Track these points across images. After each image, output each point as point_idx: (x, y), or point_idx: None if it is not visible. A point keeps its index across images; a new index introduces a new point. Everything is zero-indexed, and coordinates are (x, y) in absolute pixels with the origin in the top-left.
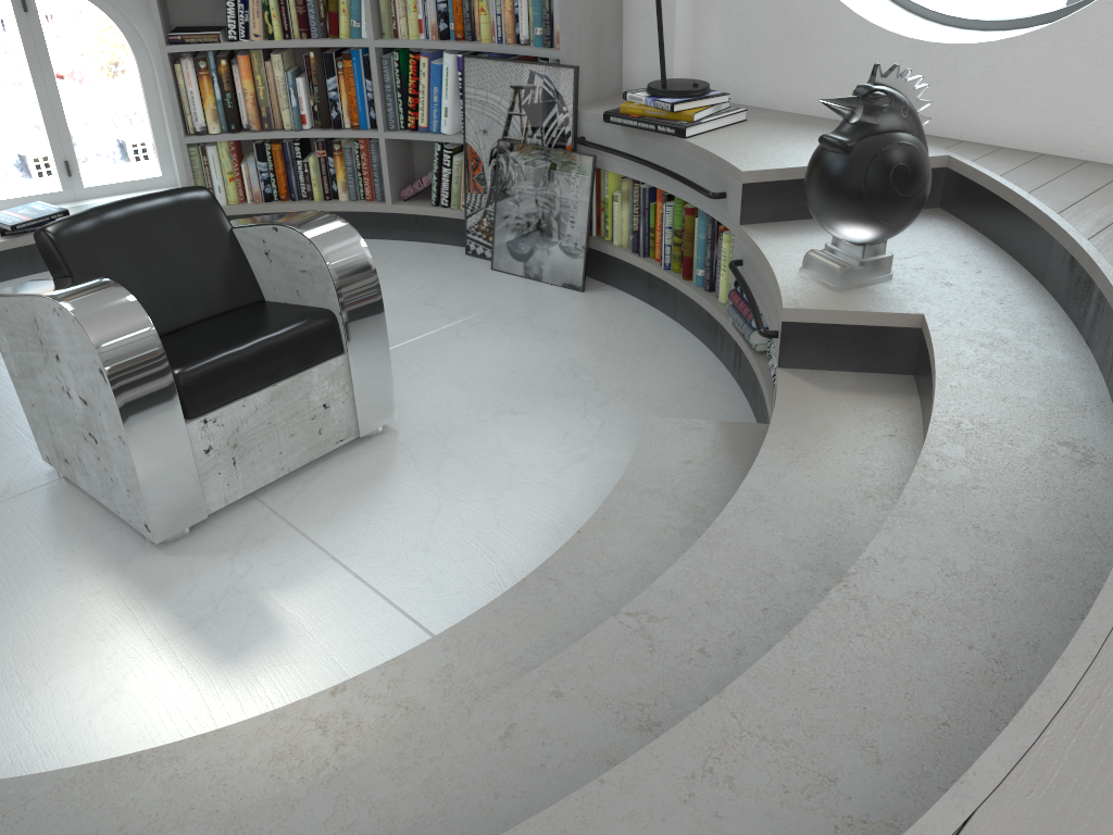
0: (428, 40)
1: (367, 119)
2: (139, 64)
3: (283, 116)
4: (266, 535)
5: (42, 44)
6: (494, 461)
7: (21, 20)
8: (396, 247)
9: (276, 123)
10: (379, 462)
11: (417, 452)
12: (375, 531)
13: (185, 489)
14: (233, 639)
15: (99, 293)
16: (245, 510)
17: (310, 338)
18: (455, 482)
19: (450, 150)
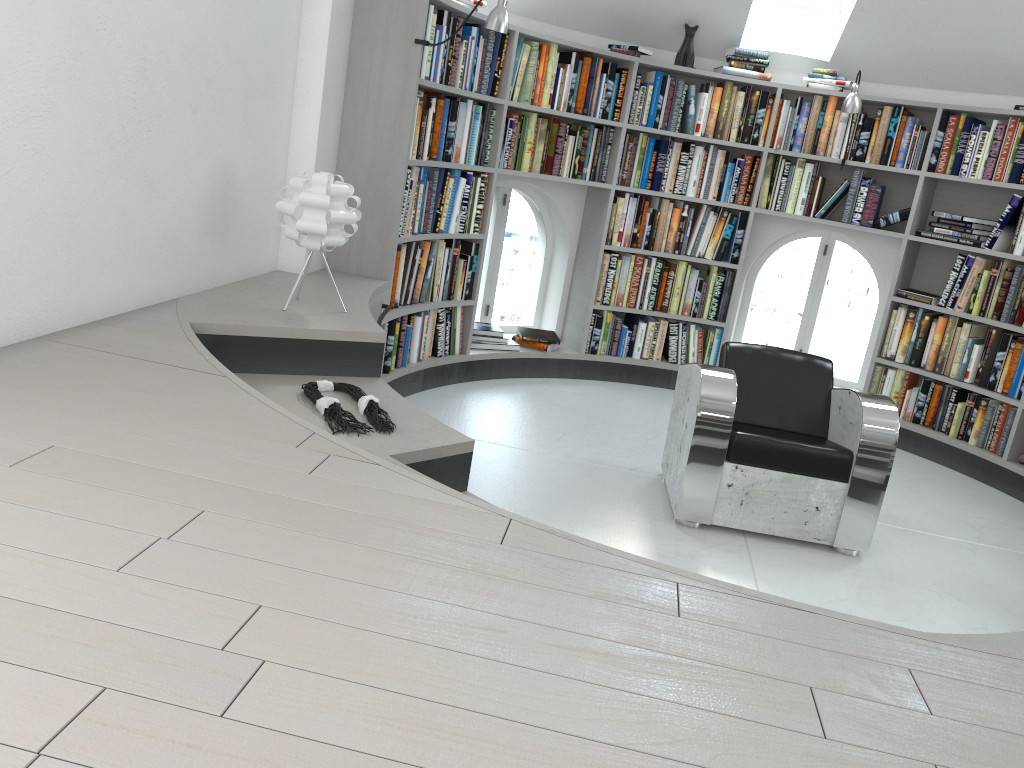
0: None
1: (1016, 390)
2: (878, 307)
3: (951, 367)
4: (731, 550)
5: (823, 276)
6: (908, 606)
7: (818, 259)
8: (991, 492)
9: (945, 370)
10: (832, 565)
11: (862, 575)
12: (791, 584)
13: (705, 498)
14: None
15: (721, 371)
16: (732, 537)
17: (827, 459)
18: (869, 598)
19: None
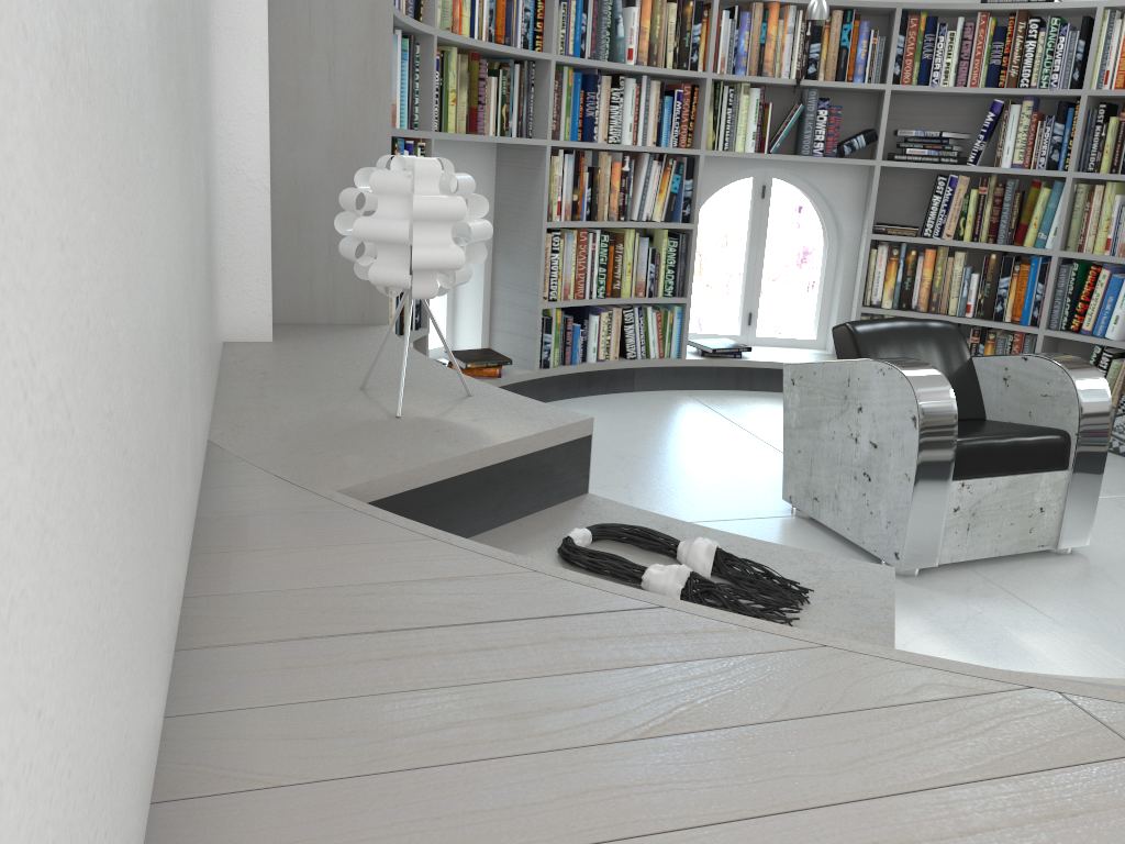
0: (1114, 256)
1: (1029, 316)
2: (828, 249)
3: (950, 303)
4: (988, 593)
5: (765, 223)
6: None
7: (756, 203)
8: None
9: (941, 308)
10: (1077, 573)
11: (1113, 575)
12: (1092, 616)
13: (932, 534)
14: (987, 649)
15: (916, 364)
16: (961, 572)
17: (1047, 447)
18: None
19: (1110, 354)
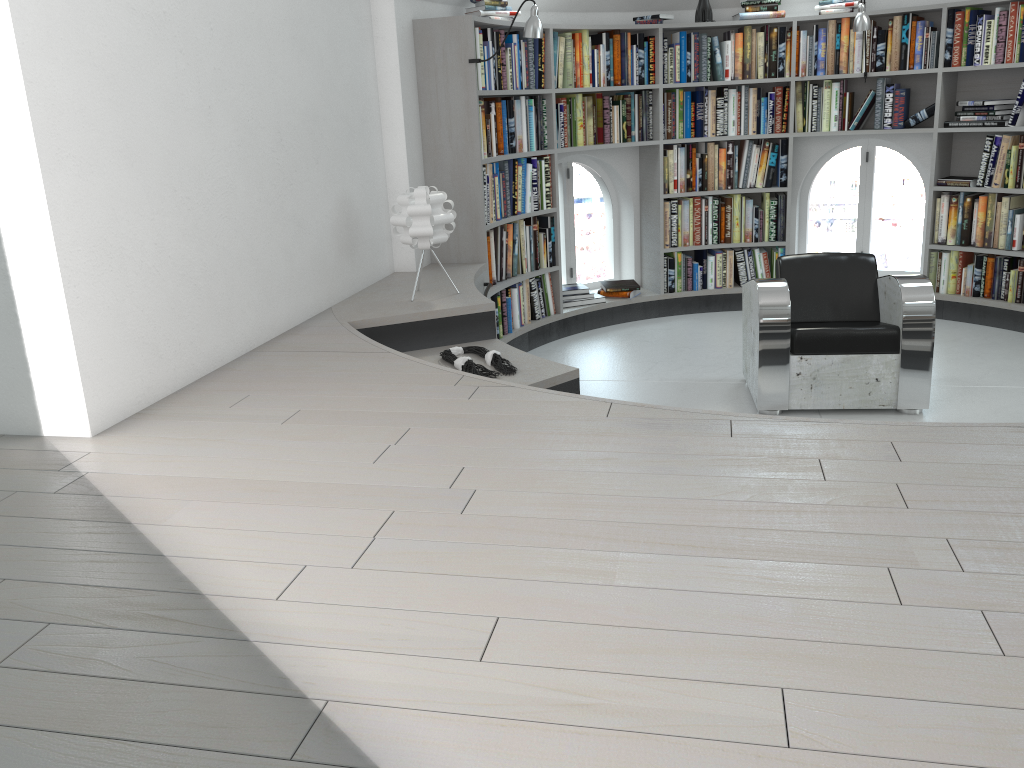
0: None
1: None
2: (926, 198)
3: (999, 239)
4: None
5: (870, 181)
6: None
7: (862, 166)
8: None
9: (994, 243)
10: None
11: None
12: None
13: (779, 388)
14: None
15: (774, 281)
16: (809, 416)
17: (877, 337)
18: None
19: None
